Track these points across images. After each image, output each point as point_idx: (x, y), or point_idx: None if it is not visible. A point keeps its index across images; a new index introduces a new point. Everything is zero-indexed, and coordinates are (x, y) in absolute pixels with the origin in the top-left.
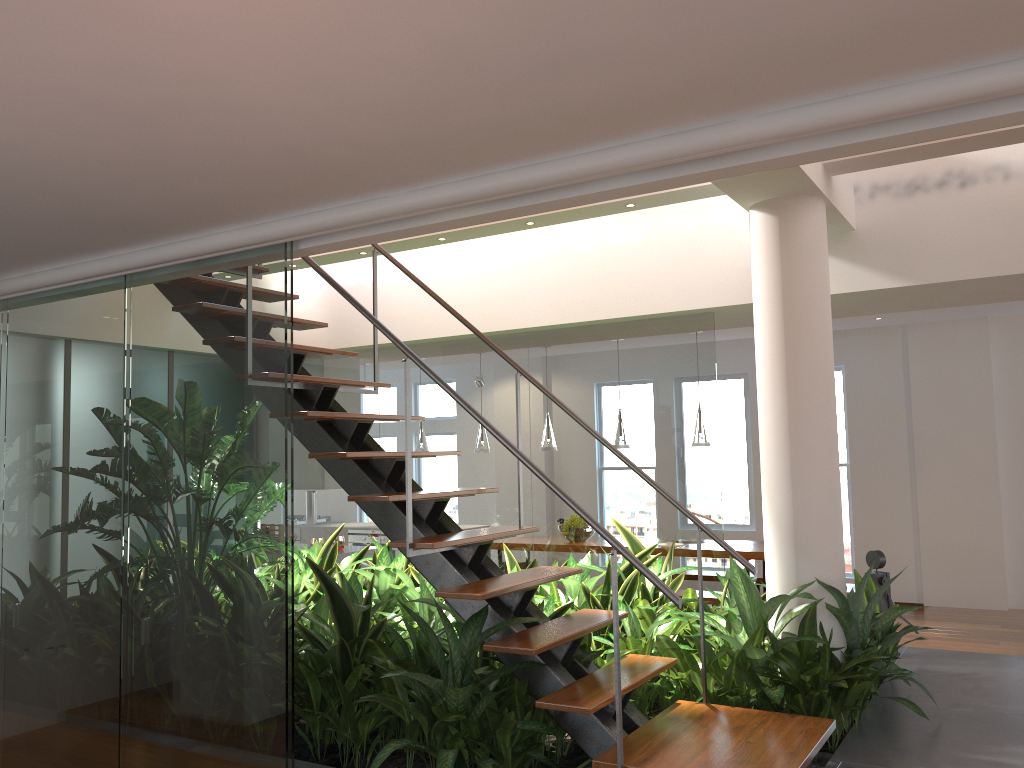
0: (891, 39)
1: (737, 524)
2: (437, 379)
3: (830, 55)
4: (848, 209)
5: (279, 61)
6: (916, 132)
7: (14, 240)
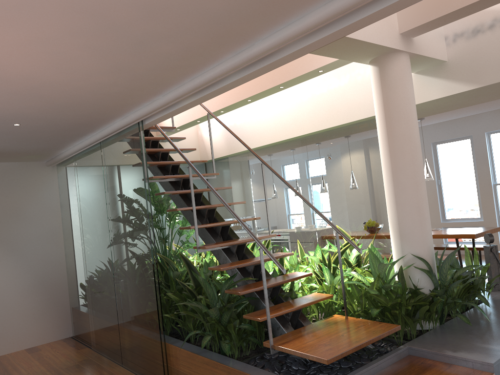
0: (270, 0)
1: (473, 218)
2: (198, 174)
3: (252, 12)
4: (436, 51)
5: (43, 67)
6: (333, 33)
7: (52, 136)
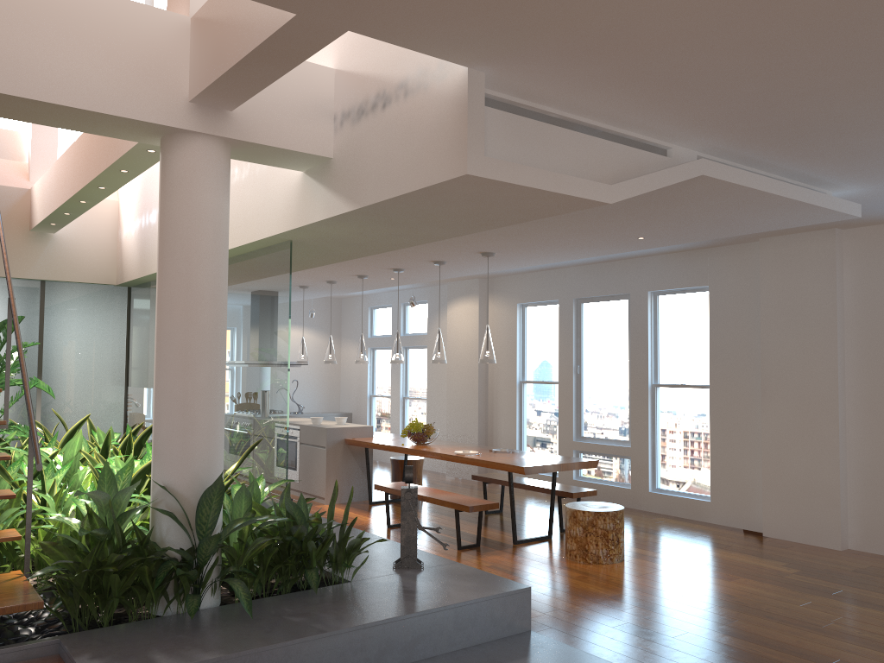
0: None
1: (619, 440)
2: None
3: None
4: (302, 139)
5: None
6: None
7: None
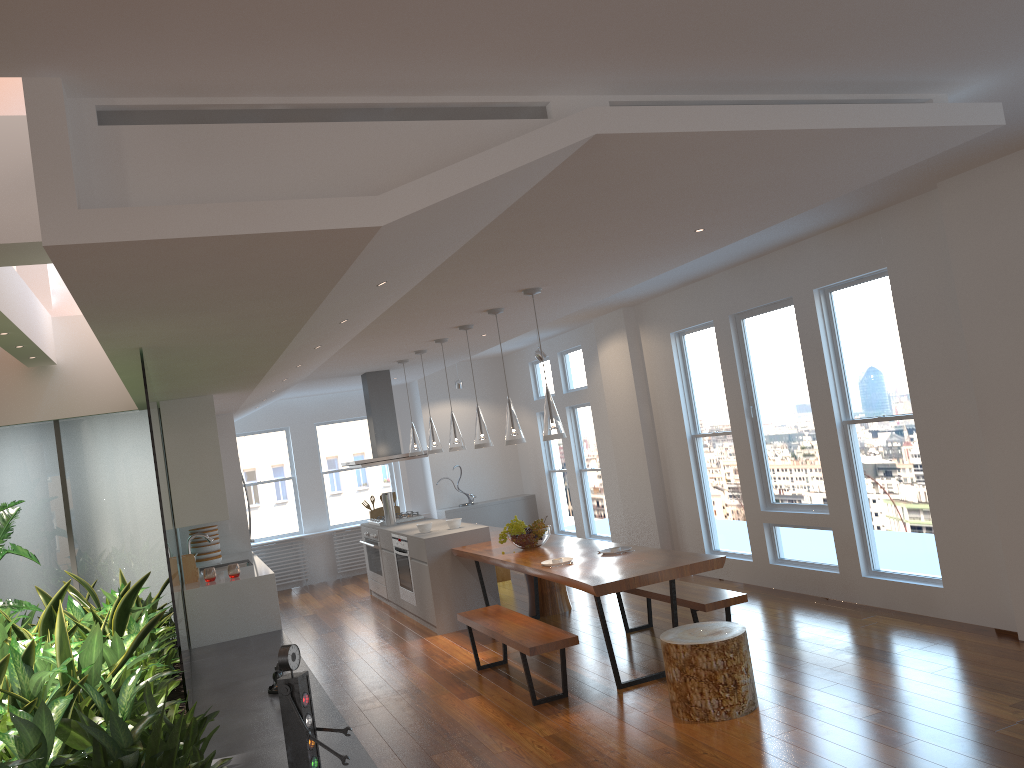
0: None
1: (816, 504)
2: None
3: None
4: (19, 224)
5: None
6: None
7: None
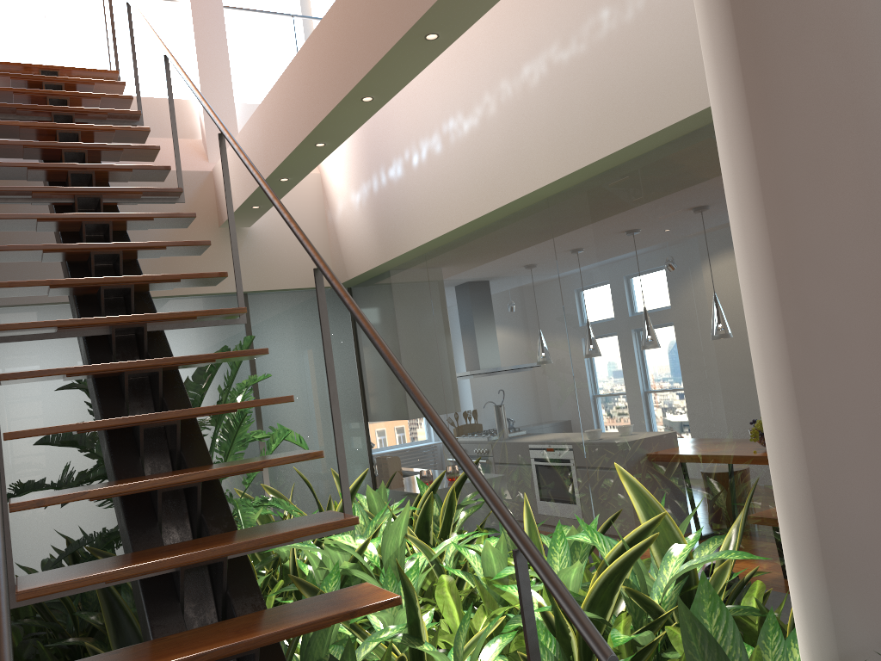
0: None
1: None
2: None
3: None
4: None
5: None
6: None
7: None
